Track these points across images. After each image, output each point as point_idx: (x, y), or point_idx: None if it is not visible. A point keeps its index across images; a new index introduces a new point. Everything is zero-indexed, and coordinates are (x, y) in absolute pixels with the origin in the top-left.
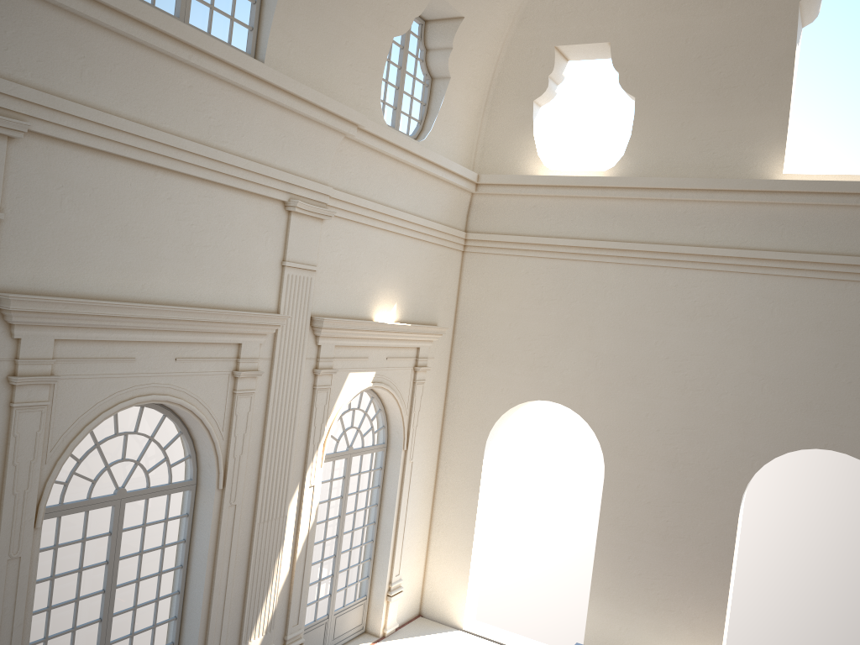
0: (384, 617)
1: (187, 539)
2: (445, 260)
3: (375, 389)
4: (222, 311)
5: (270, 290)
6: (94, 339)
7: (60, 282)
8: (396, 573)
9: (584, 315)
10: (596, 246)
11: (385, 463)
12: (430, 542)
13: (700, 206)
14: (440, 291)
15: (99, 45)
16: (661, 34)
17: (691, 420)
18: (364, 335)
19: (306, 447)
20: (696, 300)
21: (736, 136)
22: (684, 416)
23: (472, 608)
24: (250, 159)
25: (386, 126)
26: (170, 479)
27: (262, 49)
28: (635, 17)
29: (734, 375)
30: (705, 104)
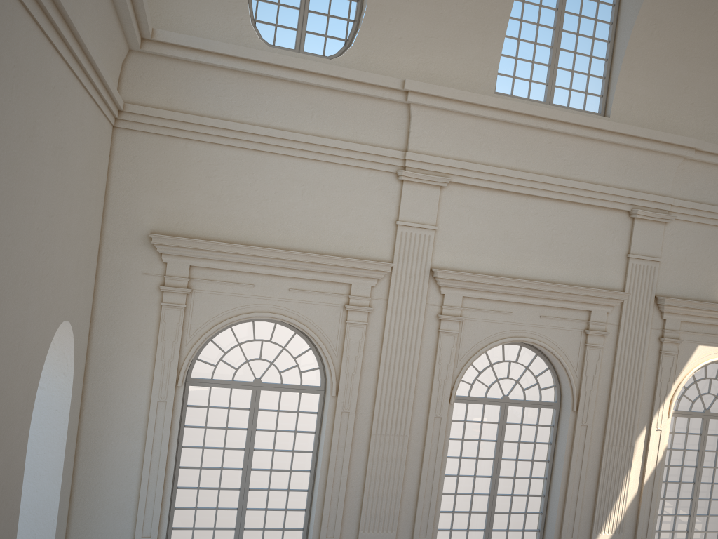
0: None
1: (552, 443)
2: None
3: None
4: (571, 286)
5: (616, 274)
6: (485, 298)
7: (467, 264)
8: None
9: None
10: None
11: None
12: None
13: None
14: None
15: (490, 129)
16: None
17: None
18: (712, 315)
19: (653, 397)
20: None
21: None
22: None
23: None
24: (597, 184)
25: None
26: (539, 398)
27: (608, 108)
28: None
29: None
30: None
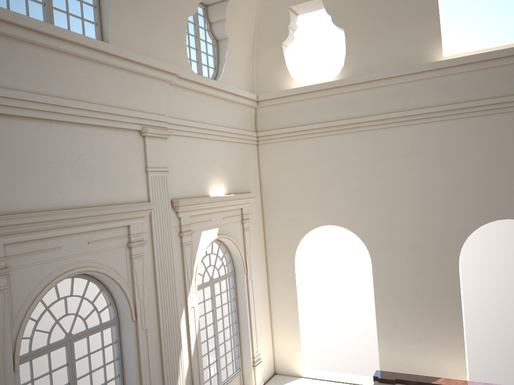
0: (253, 380)
1: (119, 357)
2: (247, 152)
3: (220, 239)
4: (112, 206)
5: (141, 188)
6: (30, 239)
7: (0, 206)
8: (256, 350)
9: (339, 168)
10: (338, 124)
11: (235, 284)
12: (272, 327)
13: (396, 86)
14: (248, 171)
15: None
16: None
17: (418, 218)
18: (207, 206)
19: (184, 283)
20: (406, 144)
21: (410, 40)
22: (413, 217)
23: (306, 362)
24: (112, 106)
25: (194, 74)
26: (100, 321)
27: (106, 35)
28: None
29: (438, 186)
30: (387, 24)
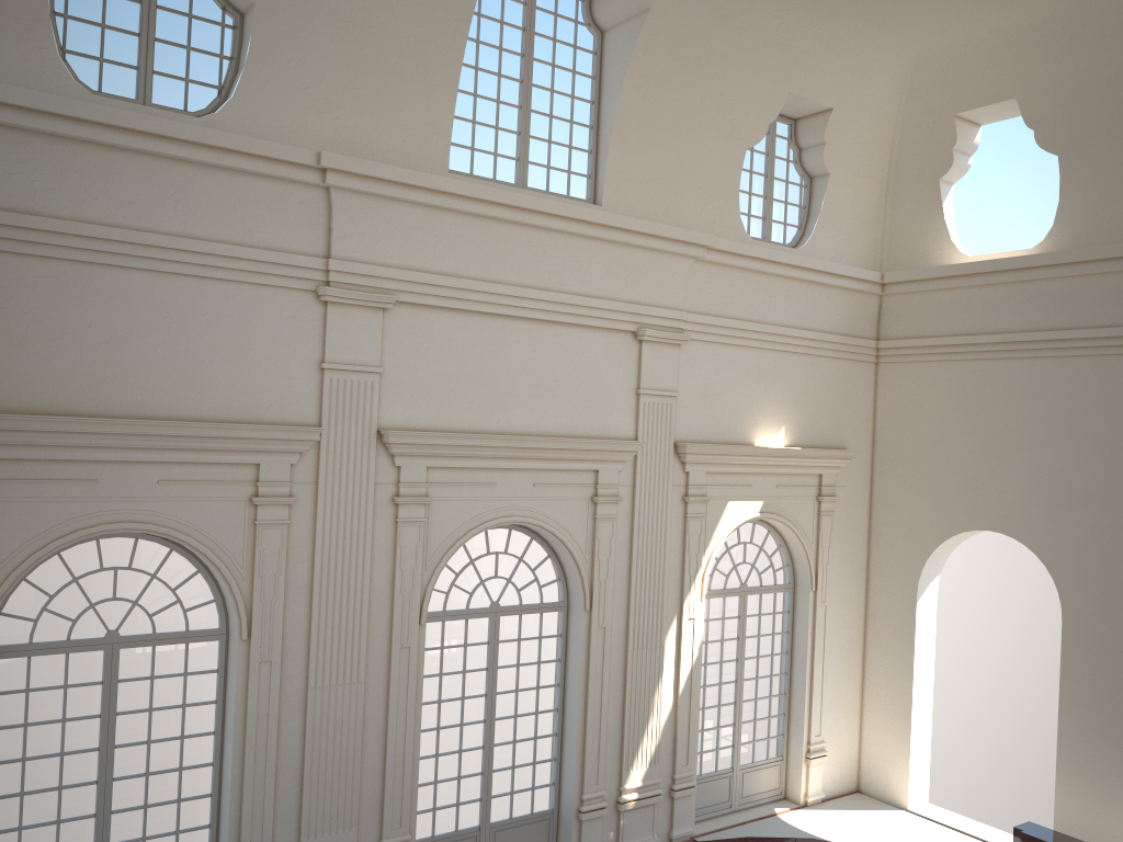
0: (804, 783)
1: (562, 659)
2: (850, 375)
3: (769, 521)
4: (571, 438)
5: (625, 418)
6: (459, 466)
7: (429, 420)
8: (816, 733)
9: (1021, 423)
10: (1027, 339)
11: (793, 606)
12: (863, 704)
13: None
14: (846, 409)
15: (447, 224)
16: (1075, 78)
17: None
18: (741, 461)
19: (682, 577)
20: None
21: None
22: None
23: (920, 786)
24: (593, 297)
25: (751, 239)
26: (540, 598)
27: (599, 193)
28: (1039, 65)
29: None
30: None
